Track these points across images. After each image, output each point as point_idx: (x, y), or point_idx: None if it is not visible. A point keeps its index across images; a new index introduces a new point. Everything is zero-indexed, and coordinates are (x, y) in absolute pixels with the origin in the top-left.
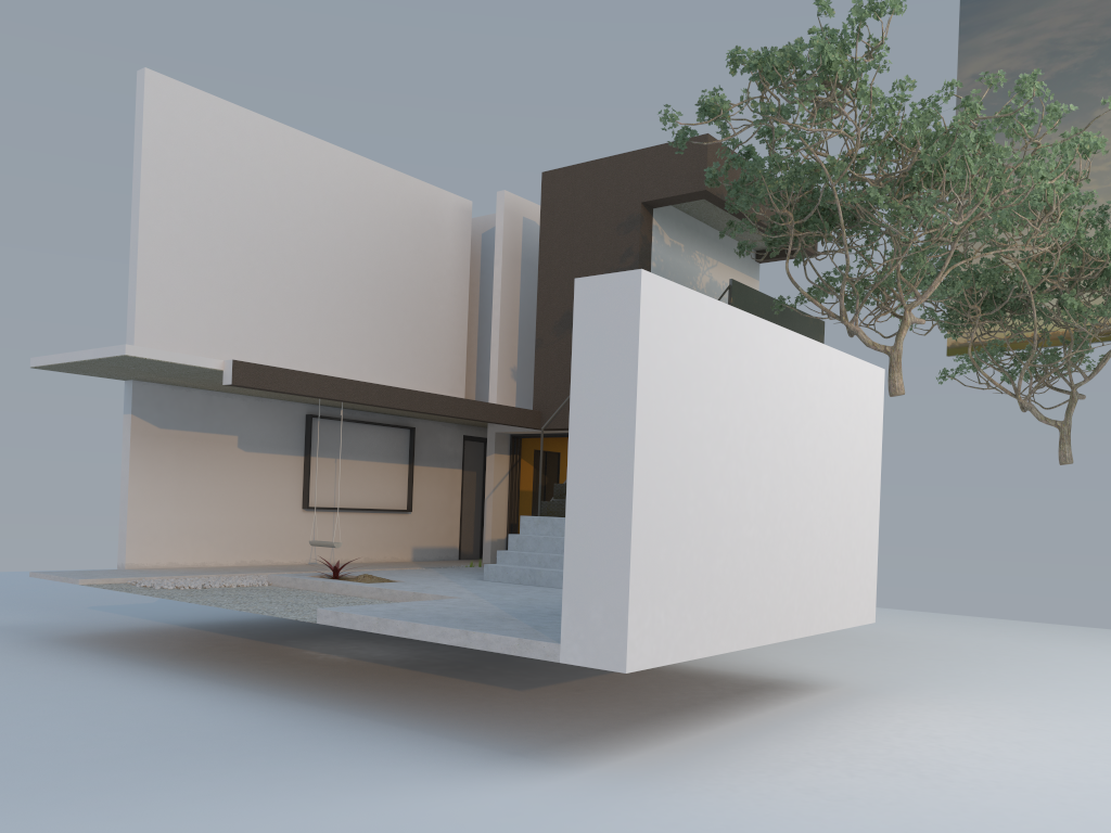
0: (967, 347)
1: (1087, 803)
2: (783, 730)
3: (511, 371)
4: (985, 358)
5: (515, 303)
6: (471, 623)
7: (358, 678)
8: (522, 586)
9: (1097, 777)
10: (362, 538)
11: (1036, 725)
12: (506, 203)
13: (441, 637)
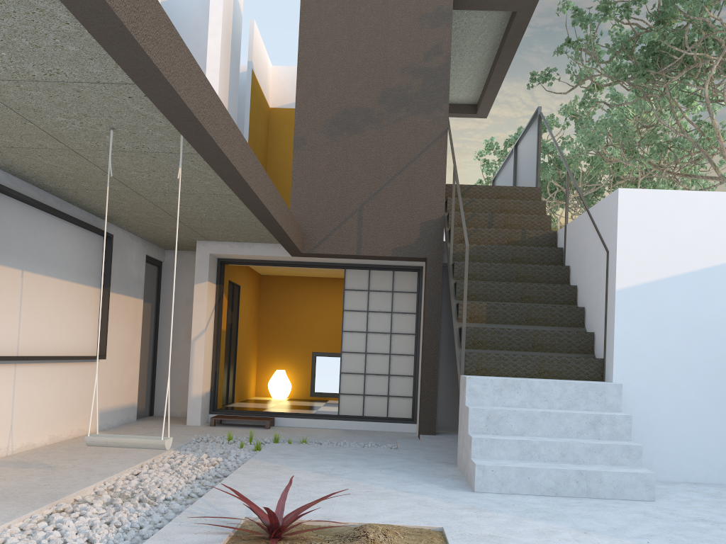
0: None
1: None
2: None
3: None
4: None
5: (226, 94)
6: None
7: None
8: (590, 503)
9: None
10: (48, 405)
11: None
12: None
13: None
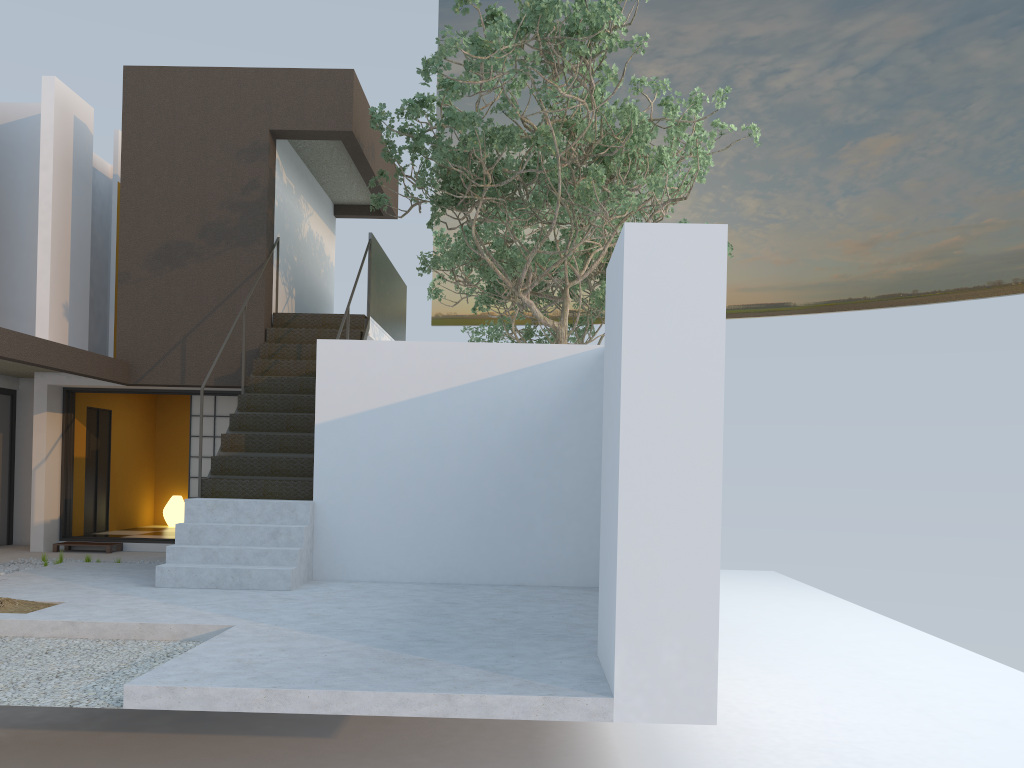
0: (449, 319)
1: (994, 761)
2: (666, 733)
3: (63, 308)
4: (501, 332)
5: (67, 222)
6: (405, 676)
7: (84, 765)
8: (230, 592)
9: (936, 729)
10: None
11: (789, 679)
12: (57, 93)
13: (398, 707)
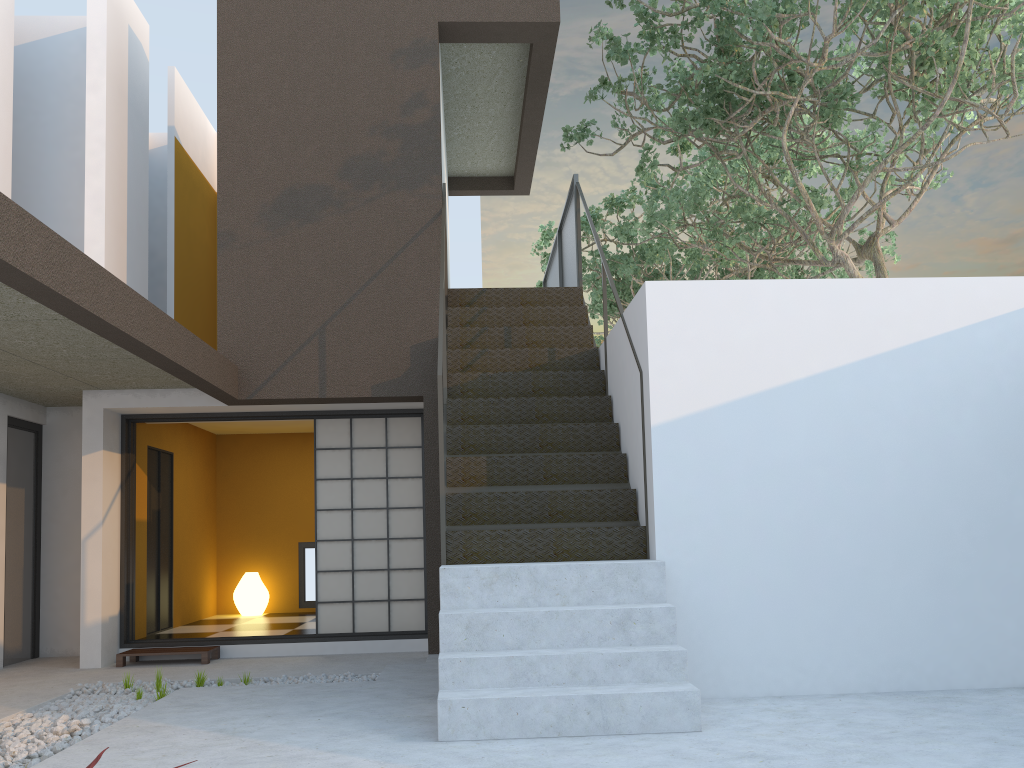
0: None
1: None
2: None
3: None
4: None
5: (123, 174)
6: None
7: None
8: (602, 744)
9: None
10: None
11: None
12: None
13: None
